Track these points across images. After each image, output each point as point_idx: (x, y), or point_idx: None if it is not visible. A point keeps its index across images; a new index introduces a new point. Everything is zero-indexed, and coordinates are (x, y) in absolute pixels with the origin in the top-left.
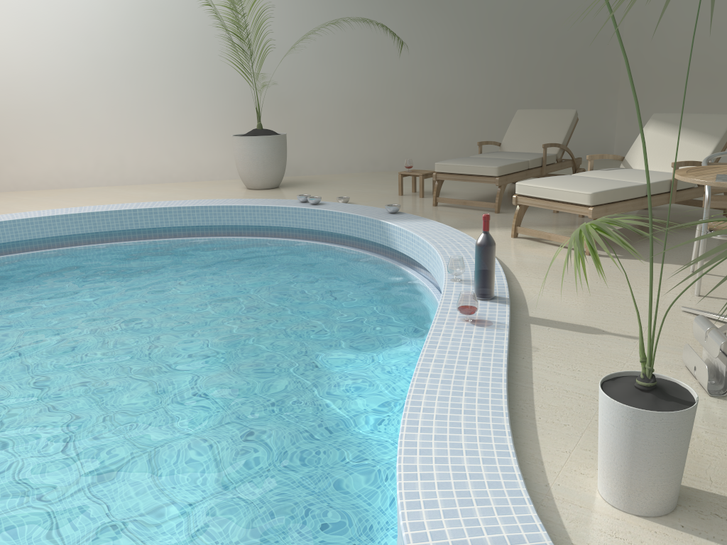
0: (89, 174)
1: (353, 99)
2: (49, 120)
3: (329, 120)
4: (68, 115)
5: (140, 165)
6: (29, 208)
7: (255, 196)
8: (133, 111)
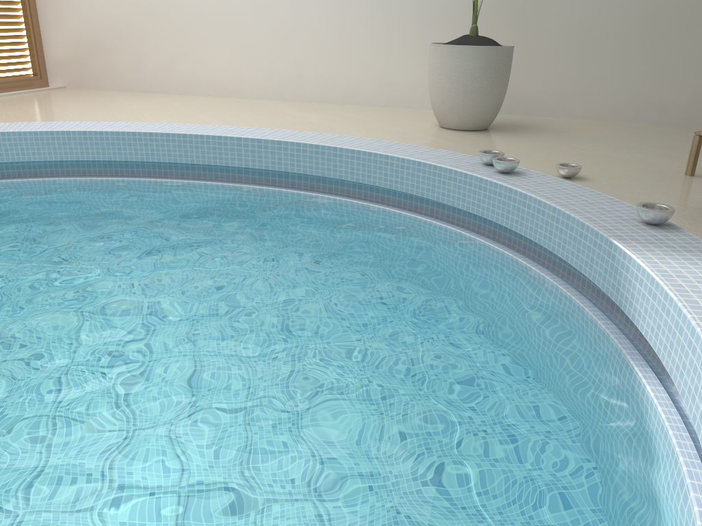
0: (261, 82)
1: (646, 1)
2: (224, 10)
3: (598, 33)
4: (245, 3)
5: (321, 78)
6: (152, 118)
7: (438, 140)
8: (320, 2)
